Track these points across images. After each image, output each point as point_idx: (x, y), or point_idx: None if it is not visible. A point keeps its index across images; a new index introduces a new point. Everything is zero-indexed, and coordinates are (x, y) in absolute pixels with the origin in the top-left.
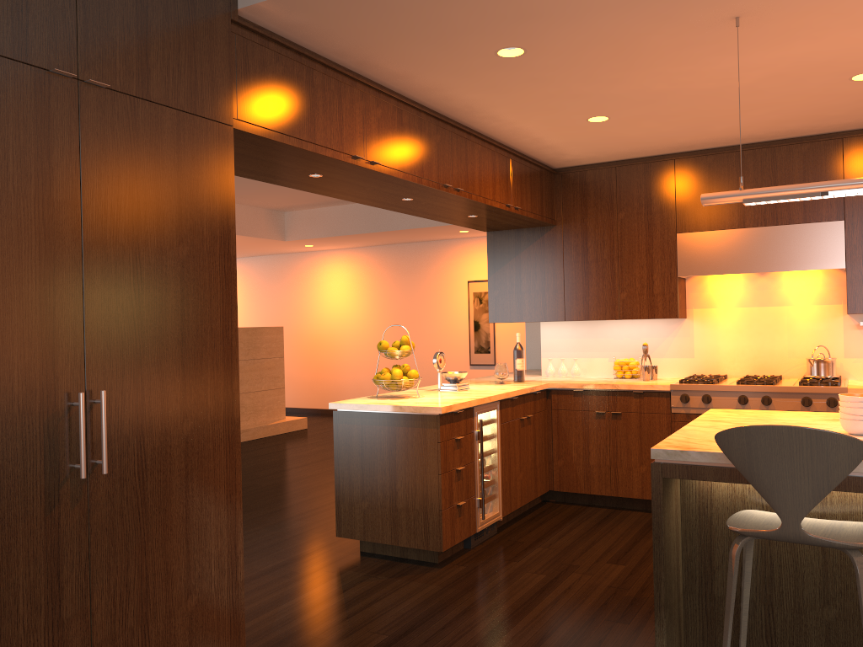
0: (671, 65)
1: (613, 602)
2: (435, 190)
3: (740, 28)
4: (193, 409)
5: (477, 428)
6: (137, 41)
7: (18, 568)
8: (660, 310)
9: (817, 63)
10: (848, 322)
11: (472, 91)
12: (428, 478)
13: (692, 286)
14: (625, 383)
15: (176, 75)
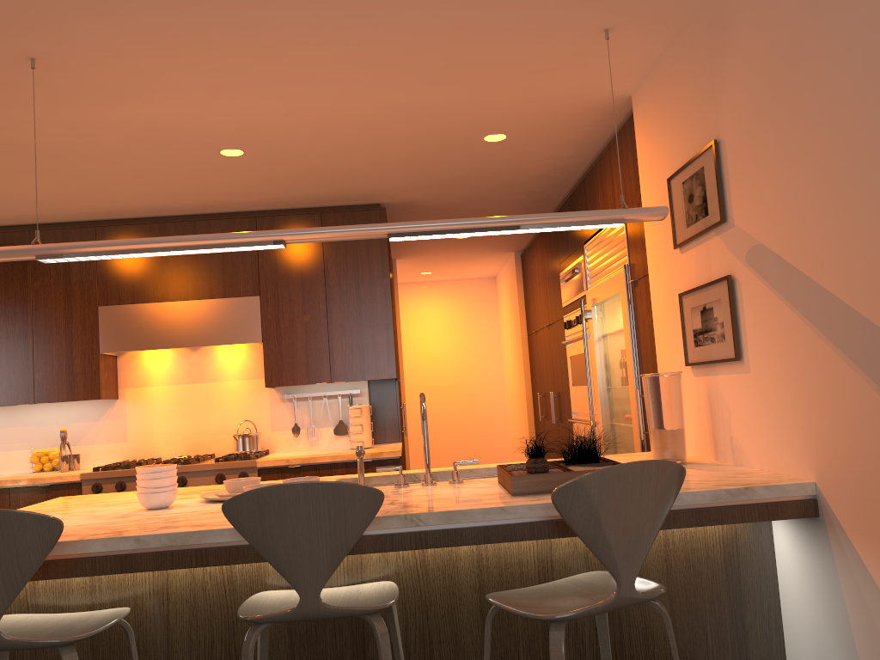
0: None
1: None
2: None
3: (48, 73)
4: None
5: None
6: None
7: None
8: (81, 391)
9: (172, 130)
10: (274, 395)
11: None
12: None
13: (124, 364)
14: (31, 477)
15: None
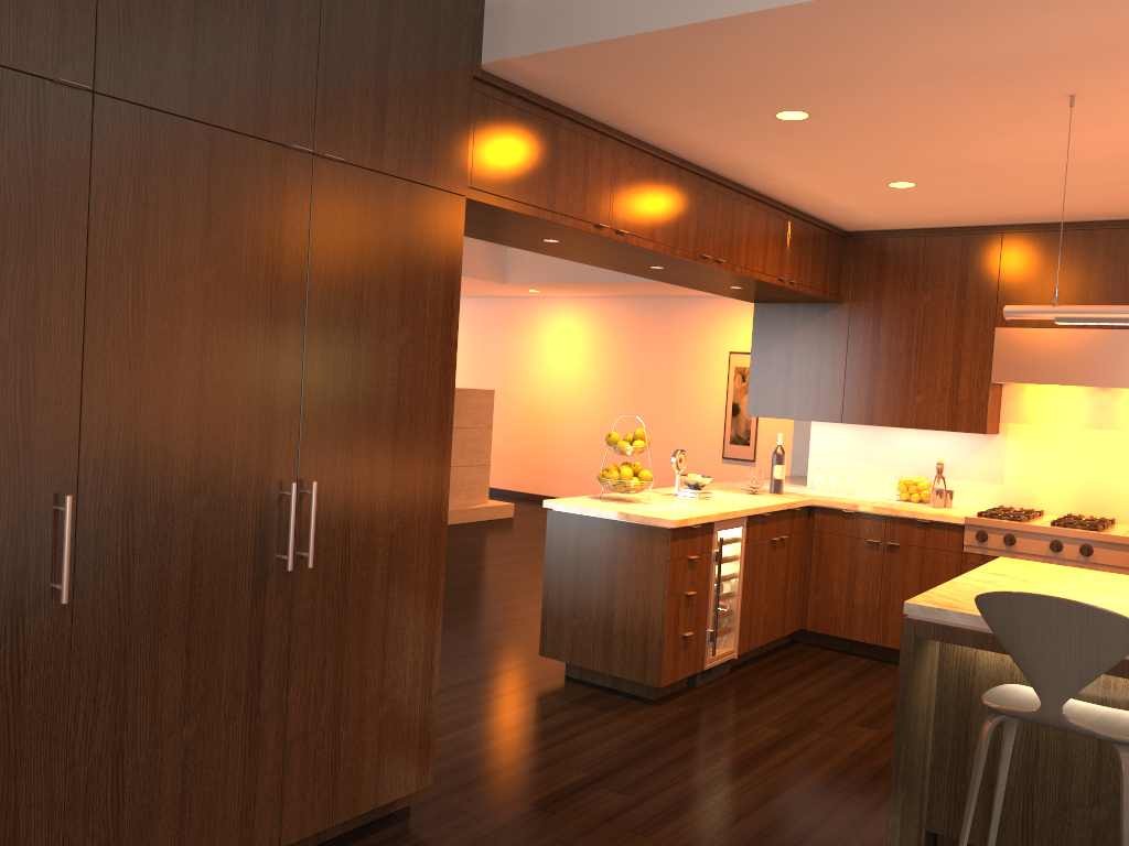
0: (992, 137)
1: (855, 771)
2: (690, 262)
3: (1077, 105)
4: (400, 505)
5: (716, 547)
6: (374, 108)
7: (224, 654)
8: (964, 422)
9: None
10: None
11: (744, 149)
12: (651, 601)
13: (1010, 395)
14: (908, 509)
15: (411, 143)
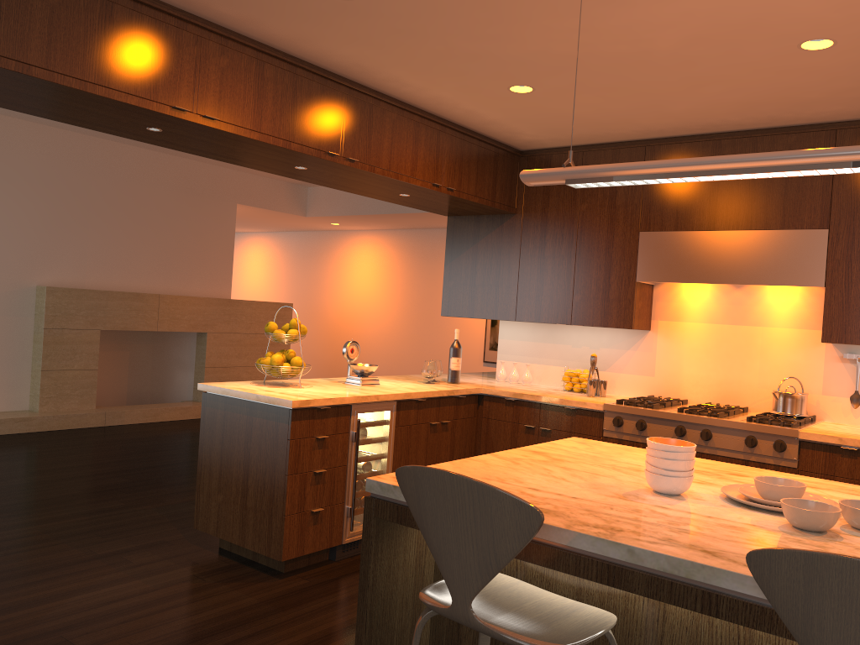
0: (552, 17)
1: None
2: (316, 158)
3: None
4: None
5: (355, 428)
6: None
7: None
8: (614, 318)
9: (740, 22)
10: (831, 352)
11: (344, 44)
12: (276, 478)
13: (660, 295)
14: (559, 397)
15: None
